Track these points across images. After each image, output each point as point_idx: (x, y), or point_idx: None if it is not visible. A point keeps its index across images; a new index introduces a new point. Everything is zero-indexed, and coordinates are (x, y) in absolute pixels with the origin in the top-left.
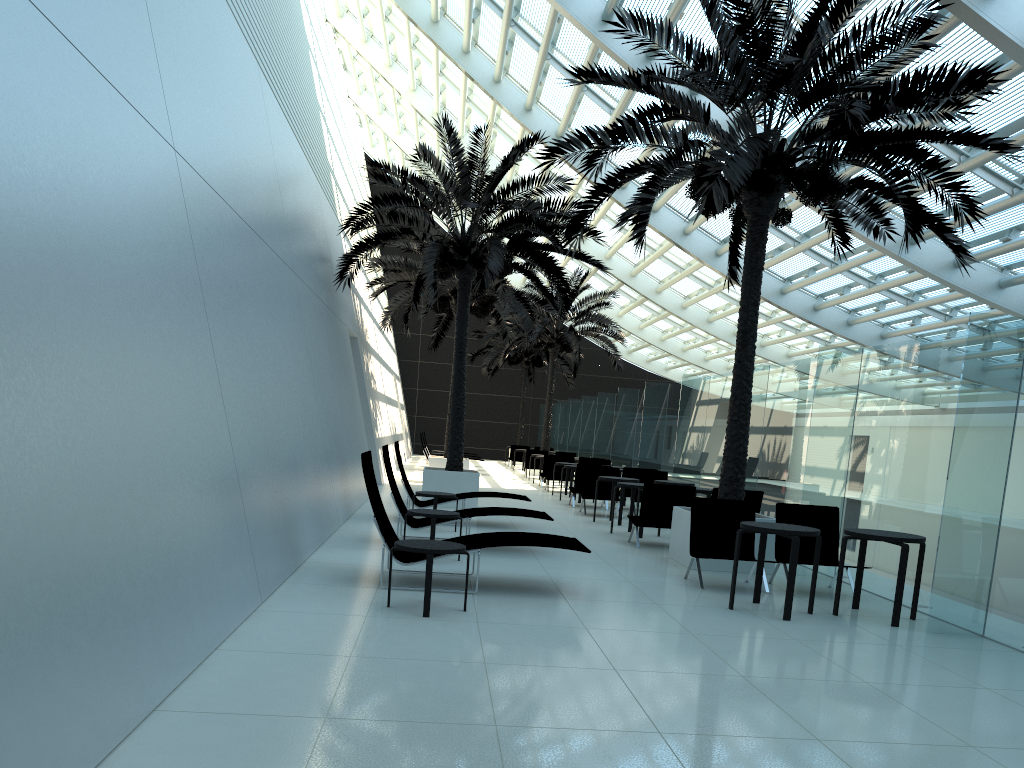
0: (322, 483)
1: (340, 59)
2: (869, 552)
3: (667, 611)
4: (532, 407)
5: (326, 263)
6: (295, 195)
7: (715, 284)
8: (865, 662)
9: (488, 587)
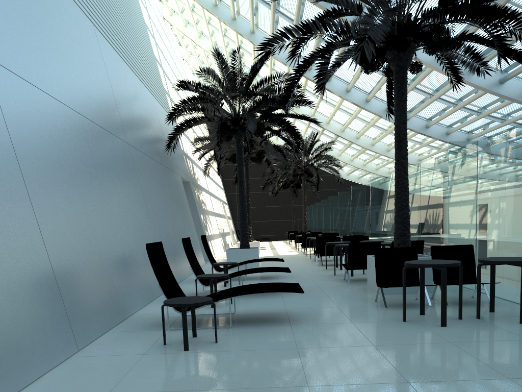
0: None
1: (176, 40)
2: (497, 272)
3: (359, 328)
4: (298, 210)
5: (160, 140)
6: (130, 101)
7: (388, 128)
8: (505, 358)
9: (241, 321)
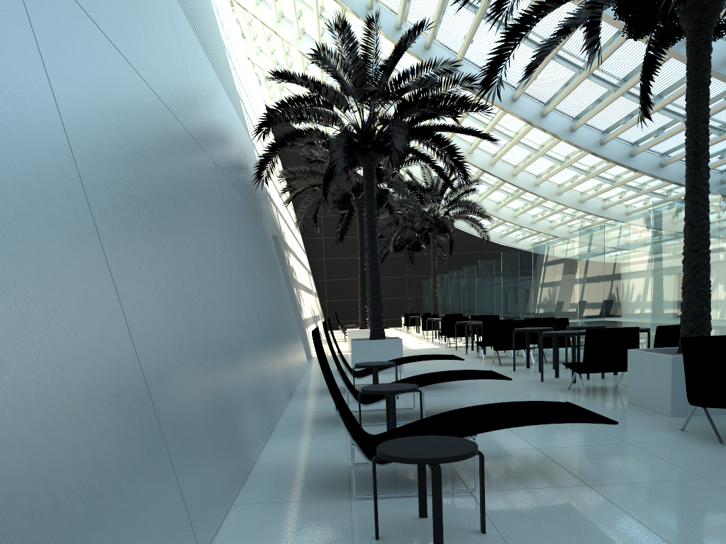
0: (263, 367)
1: (238, 29)
2: None
3: None
4: (415, 283)
5: (244, 167)
6: (207, 95)
7: (565, 159)
8: None
9: None
